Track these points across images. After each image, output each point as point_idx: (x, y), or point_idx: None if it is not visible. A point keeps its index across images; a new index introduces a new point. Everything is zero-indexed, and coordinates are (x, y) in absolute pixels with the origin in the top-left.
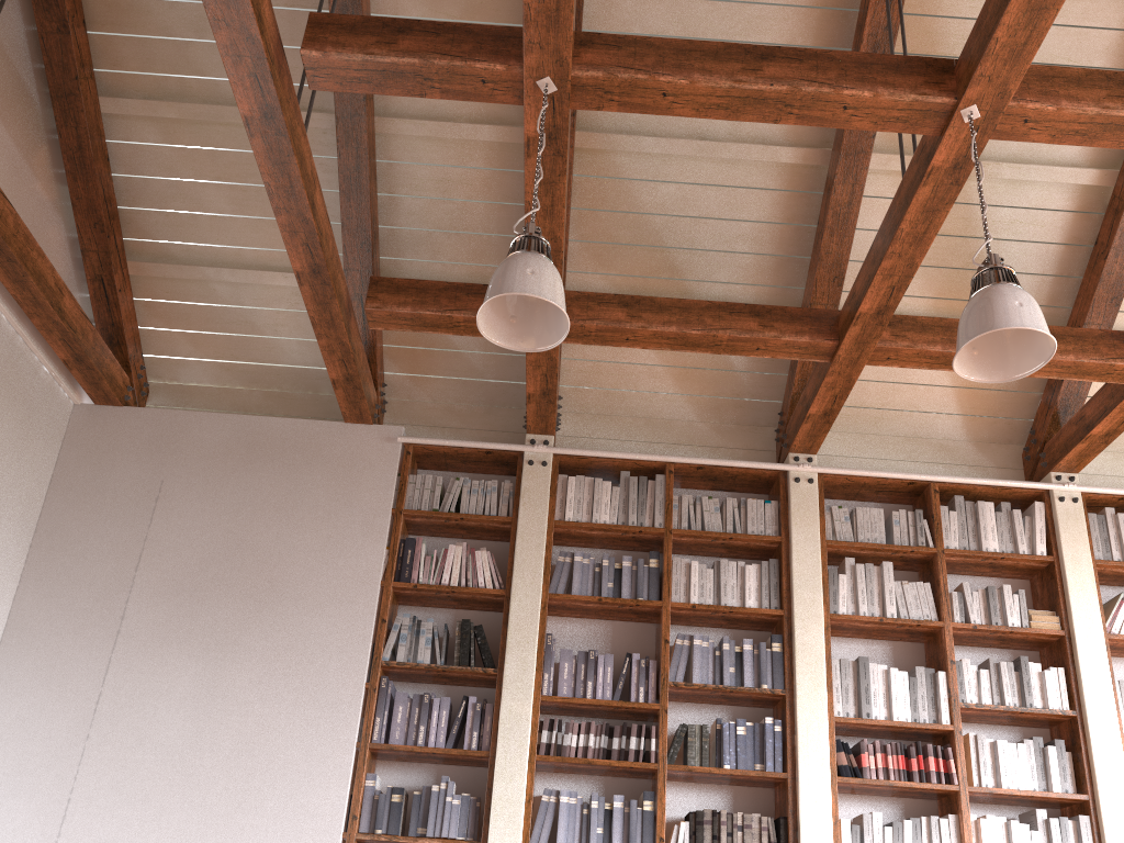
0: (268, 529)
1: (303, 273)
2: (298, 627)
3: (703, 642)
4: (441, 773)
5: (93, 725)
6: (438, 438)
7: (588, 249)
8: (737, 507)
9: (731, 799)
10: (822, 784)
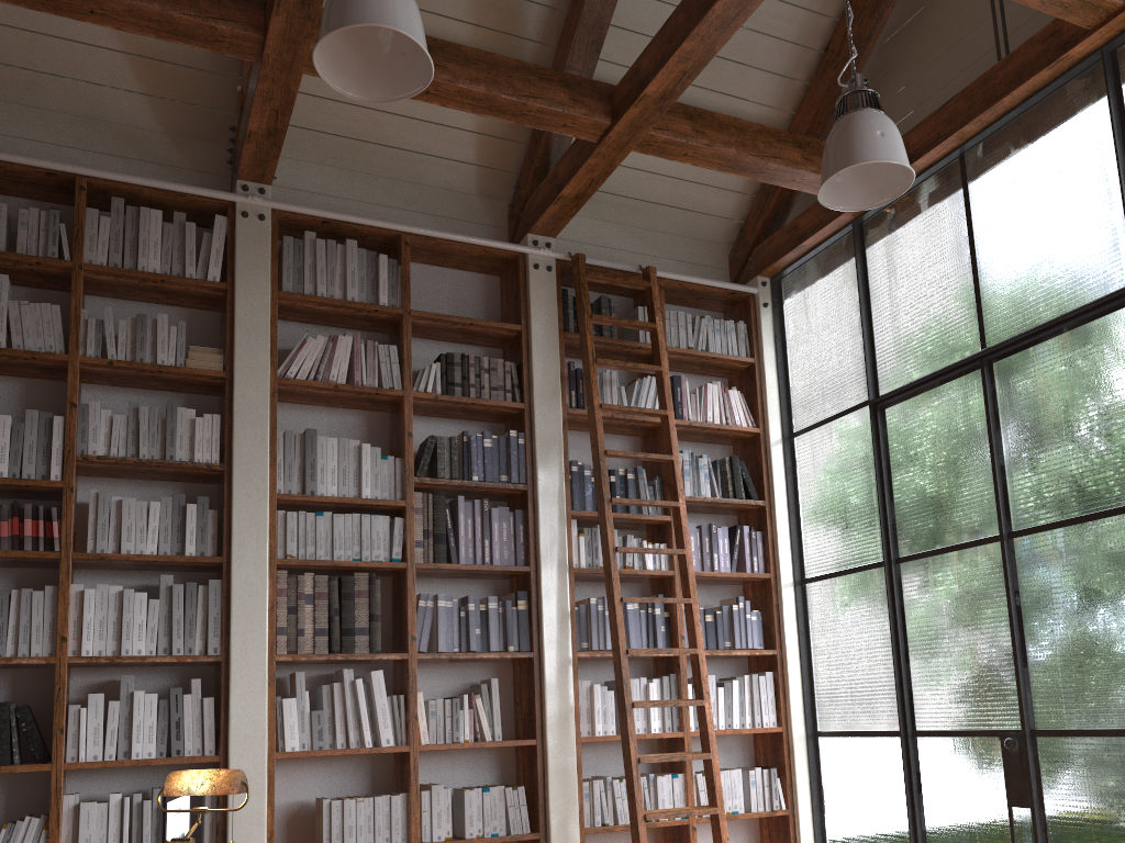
0: None
1: None
2: None
3: None
4: None
5: None
6: None
7: None
8: None
9: None
10: None
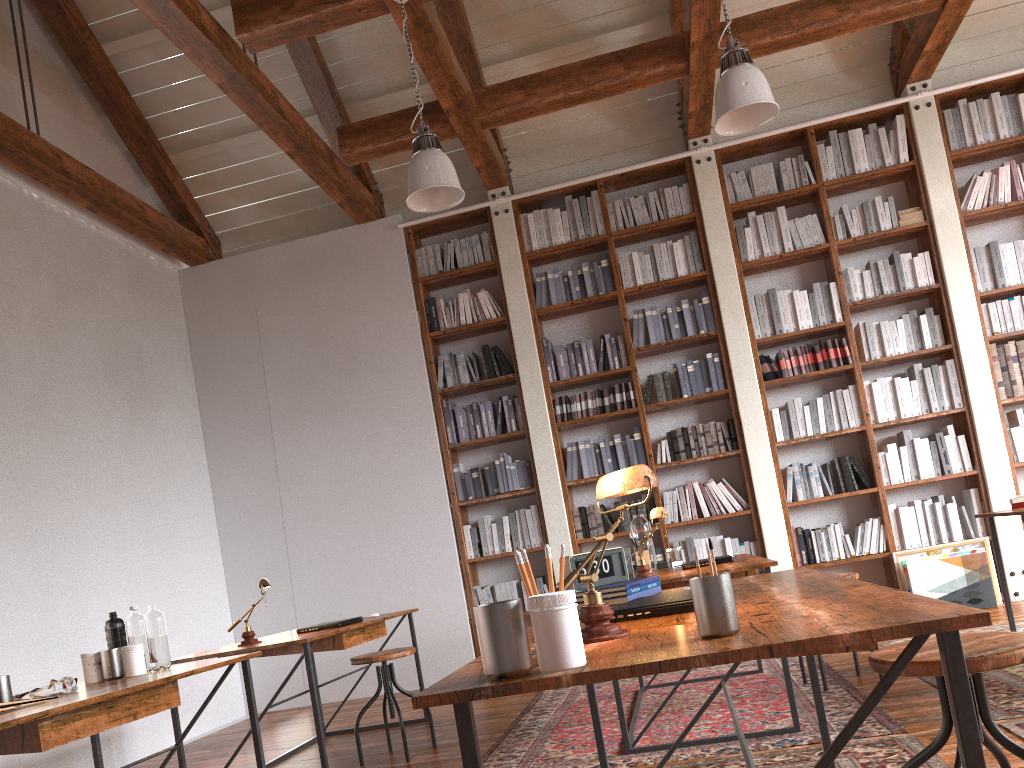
0: (335, 321)
1: (292, 152)
2: (378, 383)
3: (652, 312)
4: (500, 449)
5: (279, 480)
6: (426, 216)
7: (488, 26)
8: (657, 198)
9: (697, 414)
10: (753, 390)
